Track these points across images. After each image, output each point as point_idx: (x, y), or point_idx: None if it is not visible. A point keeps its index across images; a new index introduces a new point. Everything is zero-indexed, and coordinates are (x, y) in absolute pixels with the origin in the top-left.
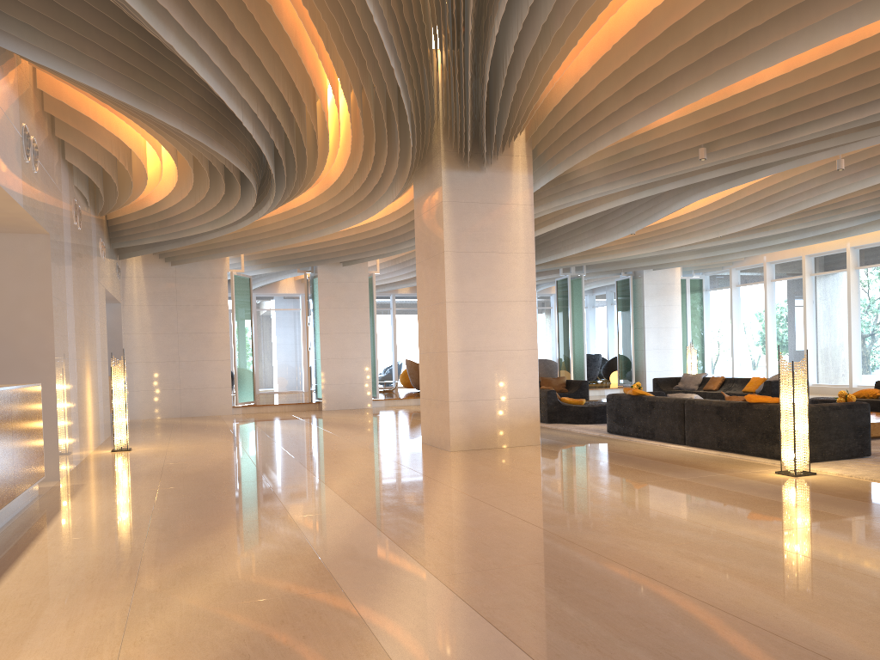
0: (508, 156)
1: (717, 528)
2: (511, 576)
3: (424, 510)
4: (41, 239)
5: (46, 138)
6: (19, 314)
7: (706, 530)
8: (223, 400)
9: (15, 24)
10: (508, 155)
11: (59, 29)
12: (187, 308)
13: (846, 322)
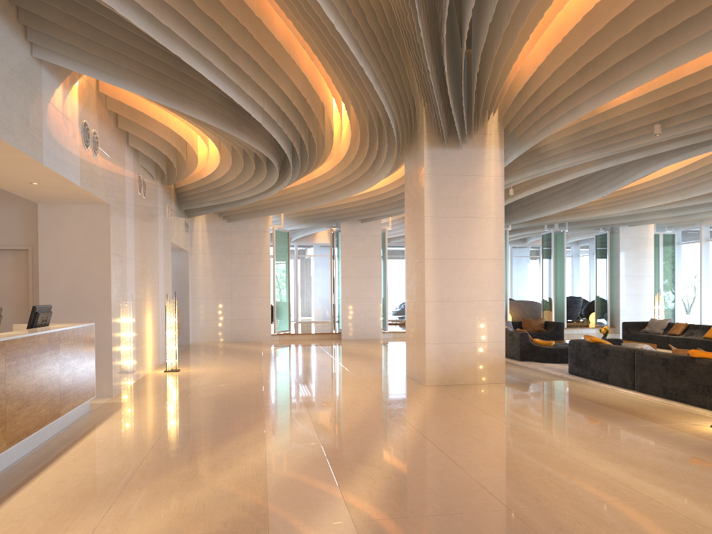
0: (482, 135)
1: (631, 487)
2: (419, 527)
3: (376, 447)
4: (103, 208)
5: (109, 130)
6: (86, 267)
7: (621, 489)
8: (264, 328)
9: (62, 44)
10: (482, 133)
11: (99, 47)
12: (239, 255)
13: None
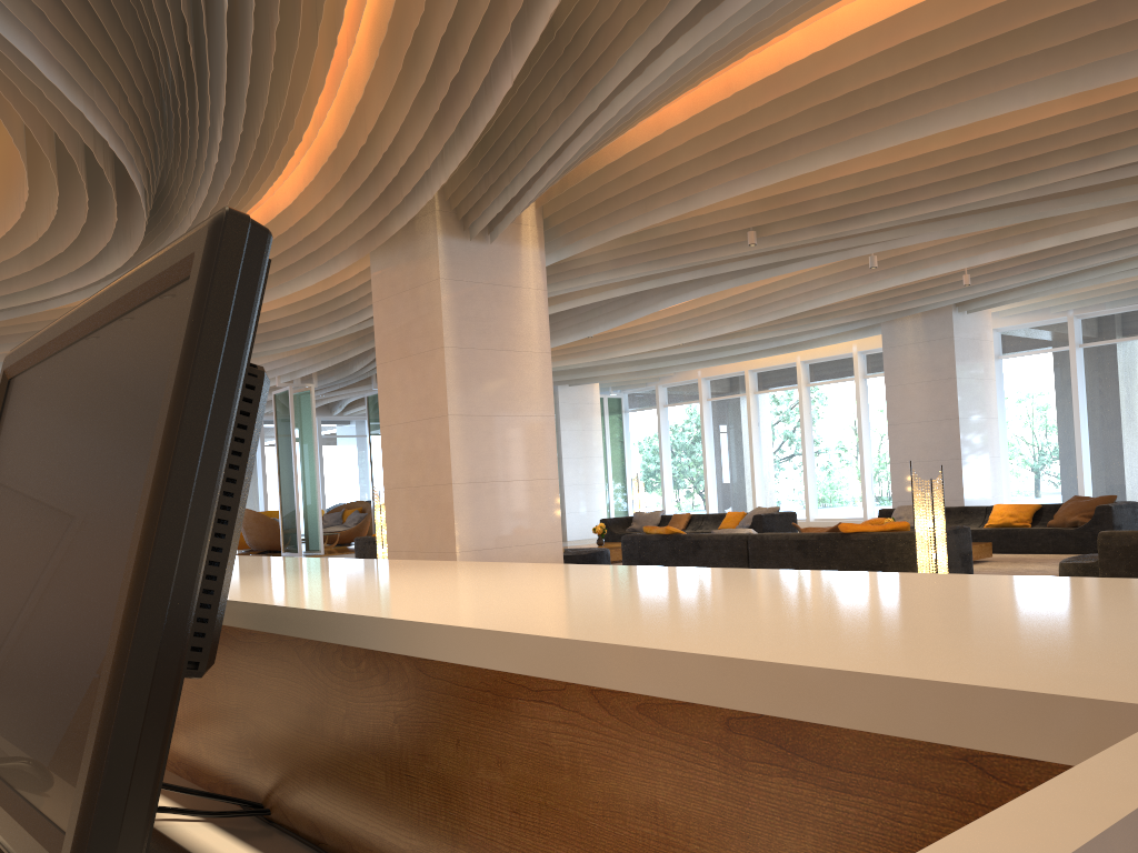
0: (516, 225)
1: None
2: None
3: None
4: None
5: None
6: None
7: None
8: None
9: None
10: (516, 223)
11: None
12: None
13: (798, 447)
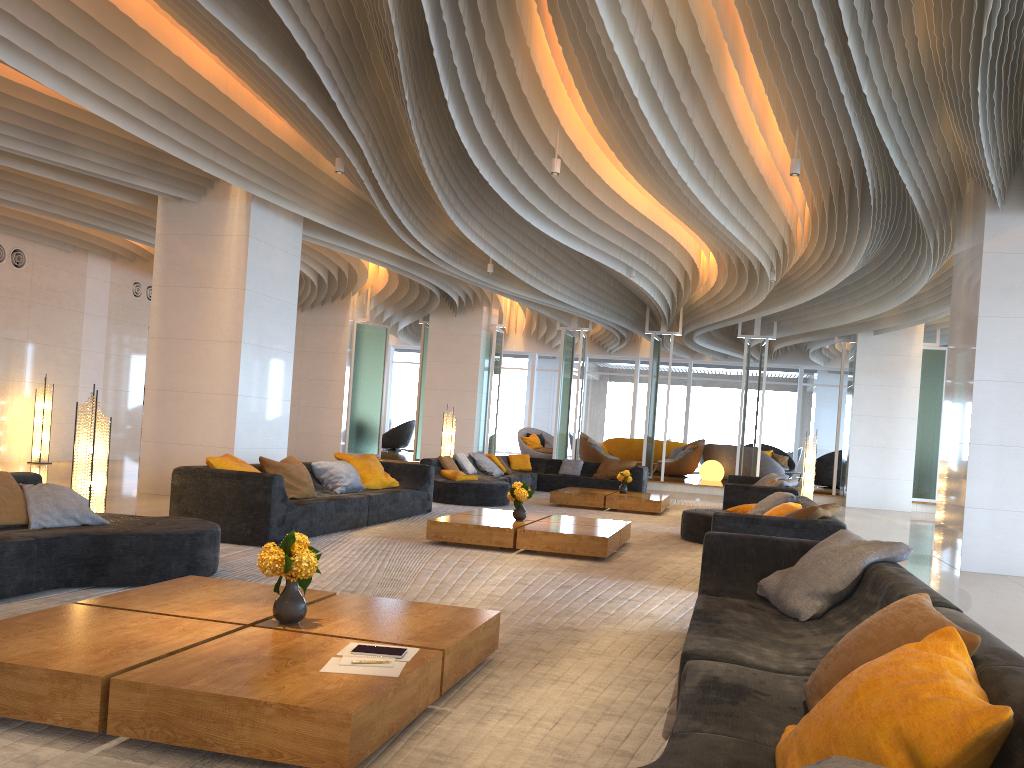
0: (226, 184)
1: None
2: None
3: None
4: None
5: None
6: None
7: None
8: (332, 448)
9: None
10: (227, 182)
11: None
12: (311, 354)
13: None
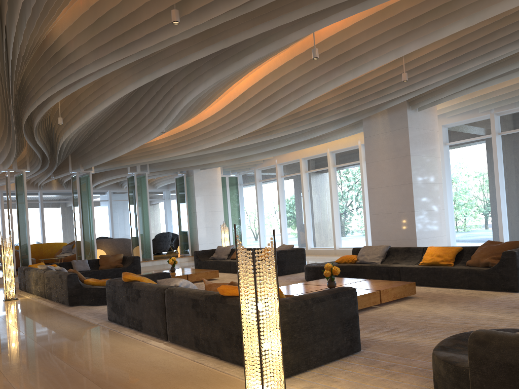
0: None
1: None
2: None
3: None
4: None
5: None
6: None
7: None
8: None
9: None
10: None
11: None
12: None
13: (330, 204)
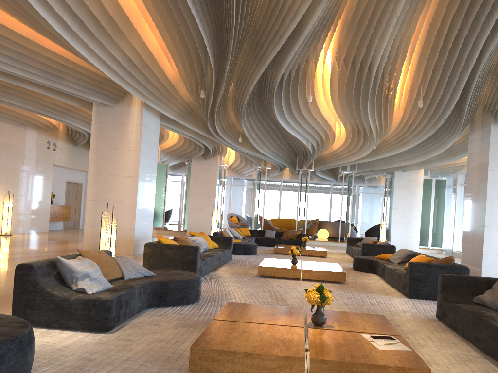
0: (130, 98)
1: None
2: None
3: None
4: None
5: None
6: None
7: None
8: None
9: None
10: (130, 97)
11: None
12: None
13: None
